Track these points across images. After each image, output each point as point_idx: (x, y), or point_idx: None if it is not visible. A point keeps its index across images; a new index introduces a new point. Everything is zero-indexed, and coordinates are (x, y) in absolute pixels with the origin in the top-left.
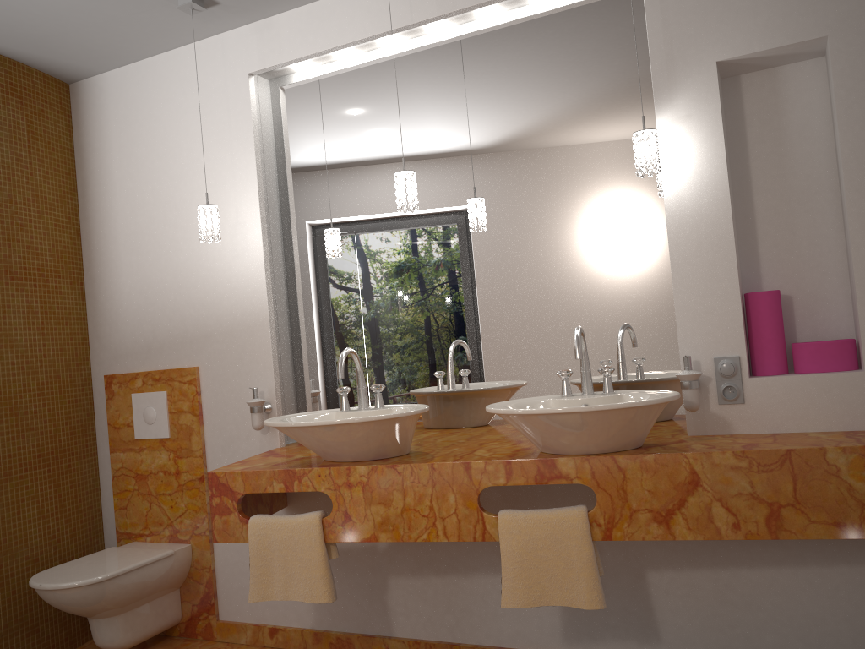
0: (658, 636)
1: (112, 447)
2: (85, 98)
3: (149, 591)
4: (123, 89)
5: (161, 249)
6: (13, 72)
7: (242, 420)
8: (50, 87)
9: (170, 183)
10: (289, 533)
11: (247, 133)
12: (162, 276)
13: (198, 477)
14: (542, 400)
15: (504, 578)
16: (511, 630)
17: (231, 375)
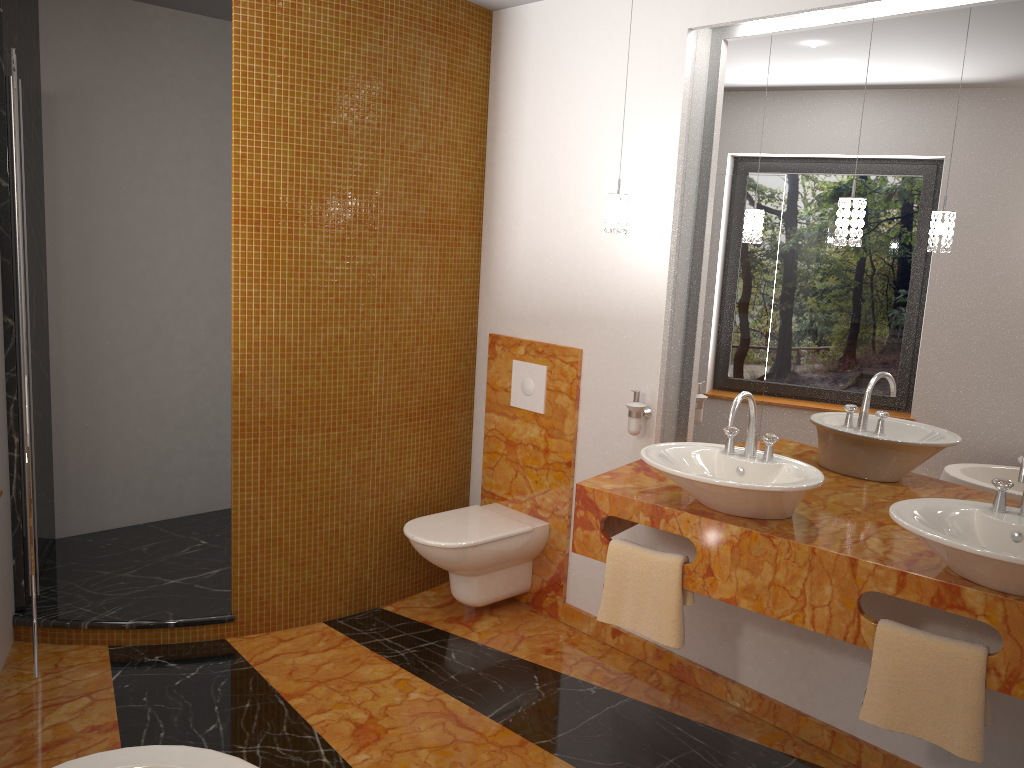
0: None
1: (488, 407)
2: (507, 30)
3: (505, 561)
4: (547, 26)
5: (562, 215)
6: (441, 6)
7: (618, 417)
8: (473, 18)
9: (581, 144)
10: (647, 568)
11: (675, 102)
12: (559, 245)
13: (565, 461)
14: (965, 507)
15: (869, 691)
16: (869, 724)
17: (614, 367)
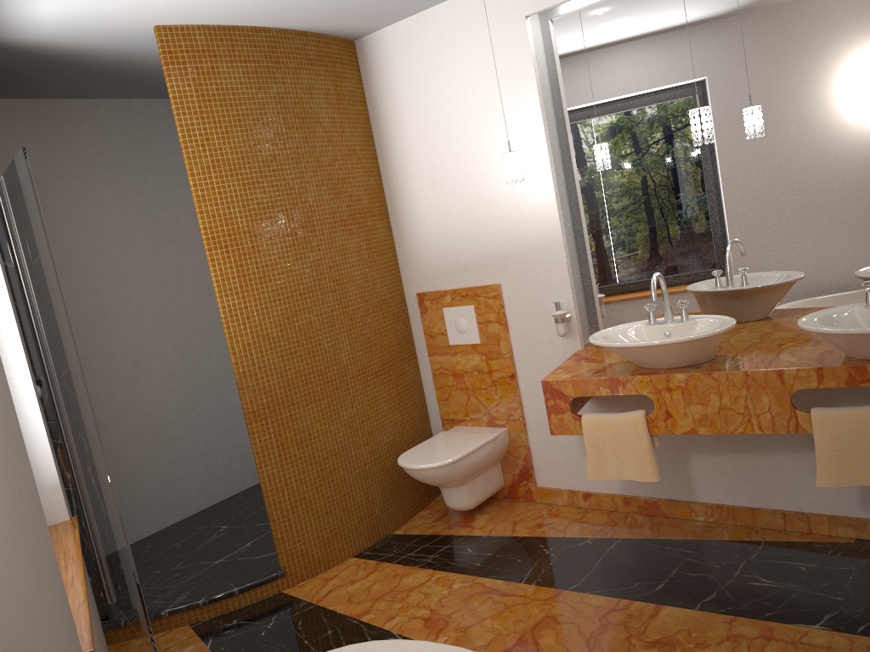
0: None
1: (430, 351)
2: (370, 52)
3: (483, 466)
4: (405, 42)
5: (456, 184)
6: (318, 44)
7: (544, 327)
8: (343, 49)
9: (458, 125)
10: (618, 428)
11: (529, 74)
12: (459, 208)
13: (508, 375)
14: (846, 310)
15: (818, 464)
16: (809, 498)
17: (530, 290)
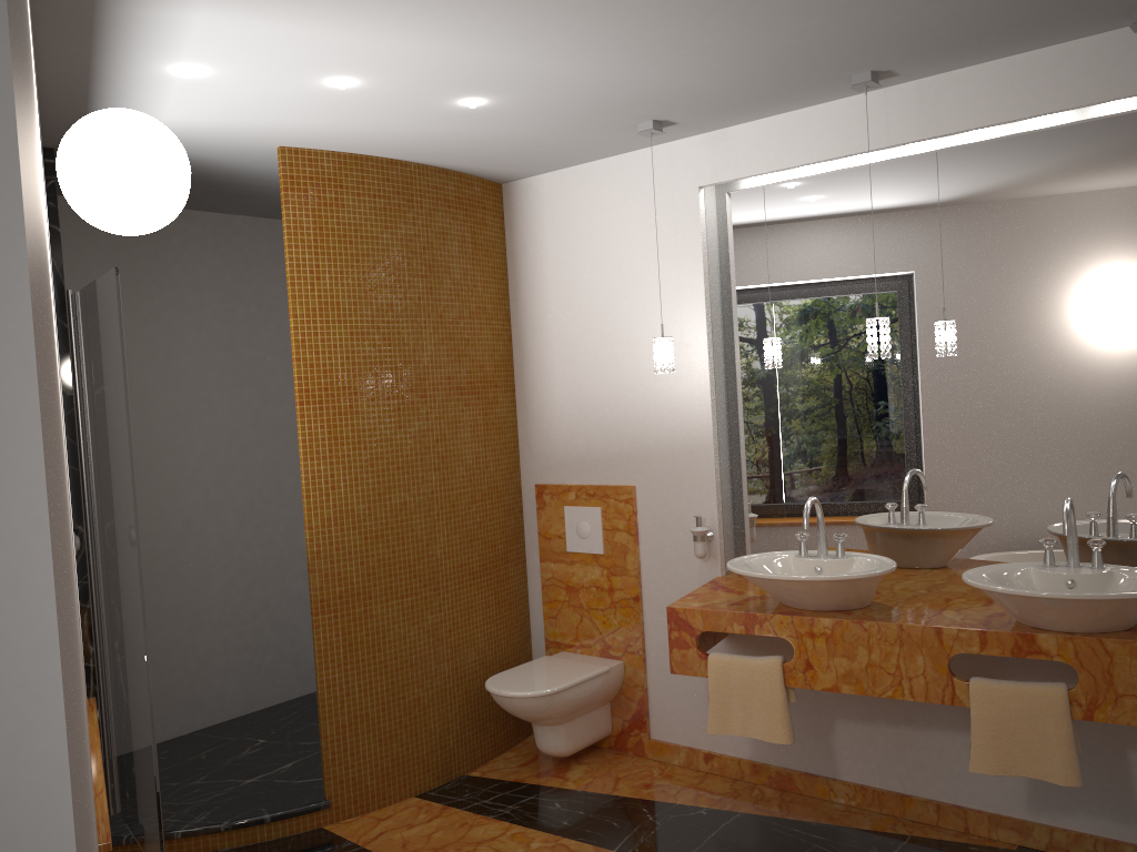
0: (1136, 818)
1: (542, 556)
2: (519, 200)
3: (588, 705)
4: (560, 194)
5: (598, 363)
6: (460, 185)
7: (681, 544)
8: (487, 192)
9: (608, 296)
10: (749, 674)
11: (695, 251)
12: (598, 390)
13: (632, 597)
14: (1021, 568)
15: (973, 744)
16: (969, 790)
17: (669, 498)
